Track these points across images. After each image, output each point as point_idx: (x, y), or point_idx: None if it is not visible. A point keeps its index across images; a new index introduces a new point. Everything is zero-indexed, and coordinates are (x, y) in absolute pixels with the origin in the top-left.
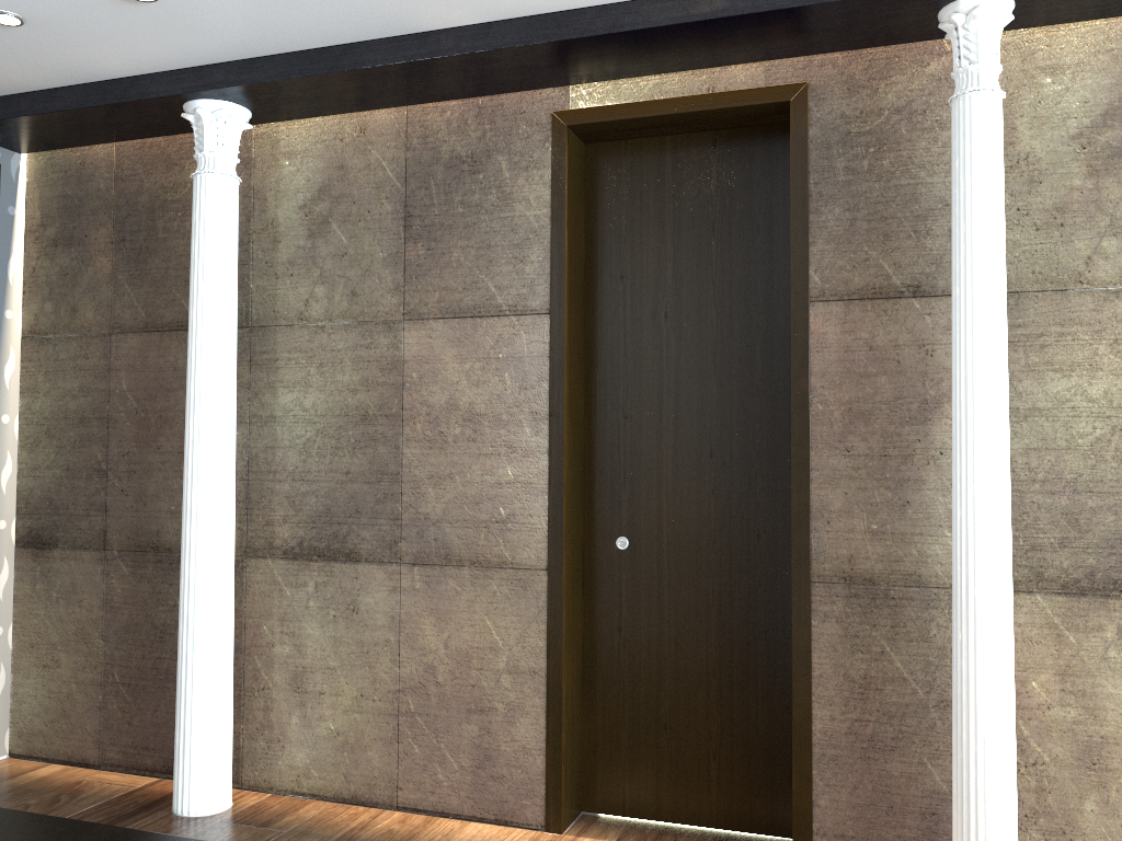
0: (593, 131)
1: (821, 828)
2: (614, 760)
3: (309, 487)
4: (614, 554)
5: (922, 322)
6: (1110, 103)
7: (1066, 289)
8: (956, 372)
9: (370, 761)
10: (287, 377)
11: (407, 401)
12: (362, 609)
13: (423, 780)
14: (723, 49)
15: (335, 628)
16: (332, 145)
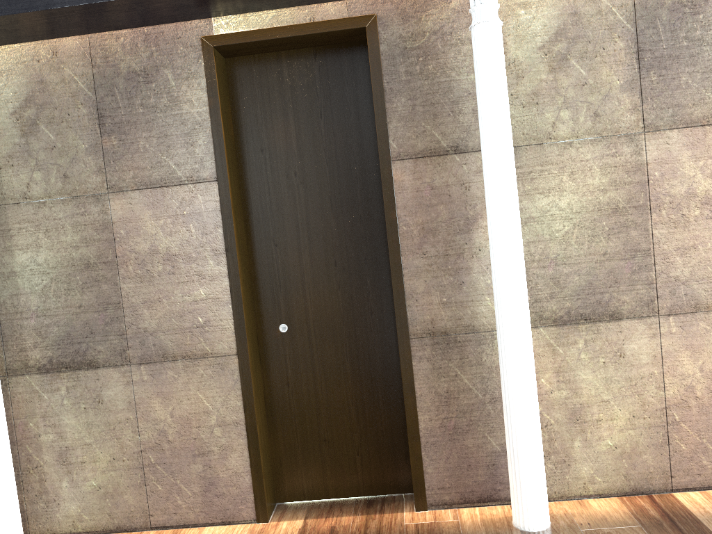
0: (231, 50)
1: (430, 486)
2: (294, 467)
3: (51, 320)
4: (278, 336)
5: (461, 169)
6: (558, 26)
7: (542, 143)
8: (488, 201)
9: (127, 501)
10: (21, 242)
11: (119, 251)
12: (105, 400)
13: (167, 506)
14: None
15: (87, 416)
16: (31, 65)
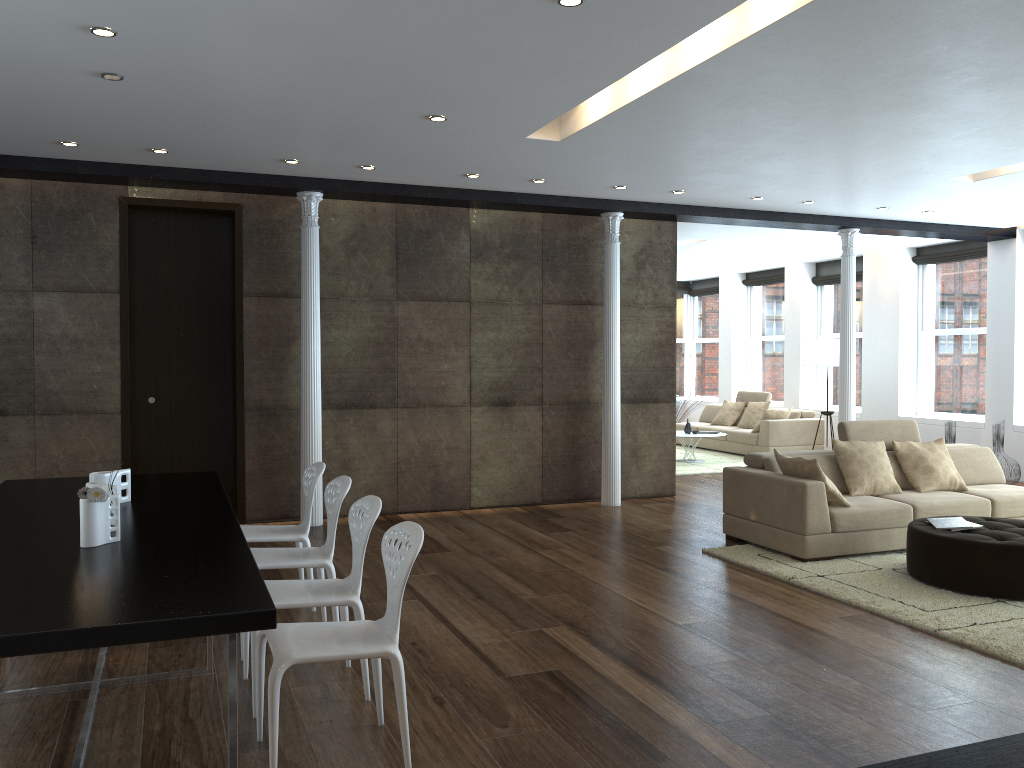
0: (138, 206)
1: (249, 507)
2: None
3: None
4: (147, 405)
5: (288, 307)
6: (353, 231)
7: (339, 298)
8: (303, 329)
9: None
10: None
11: (36, 332)
12: (10, 439)
13: None
14: (210, 188)
15: None
16: None
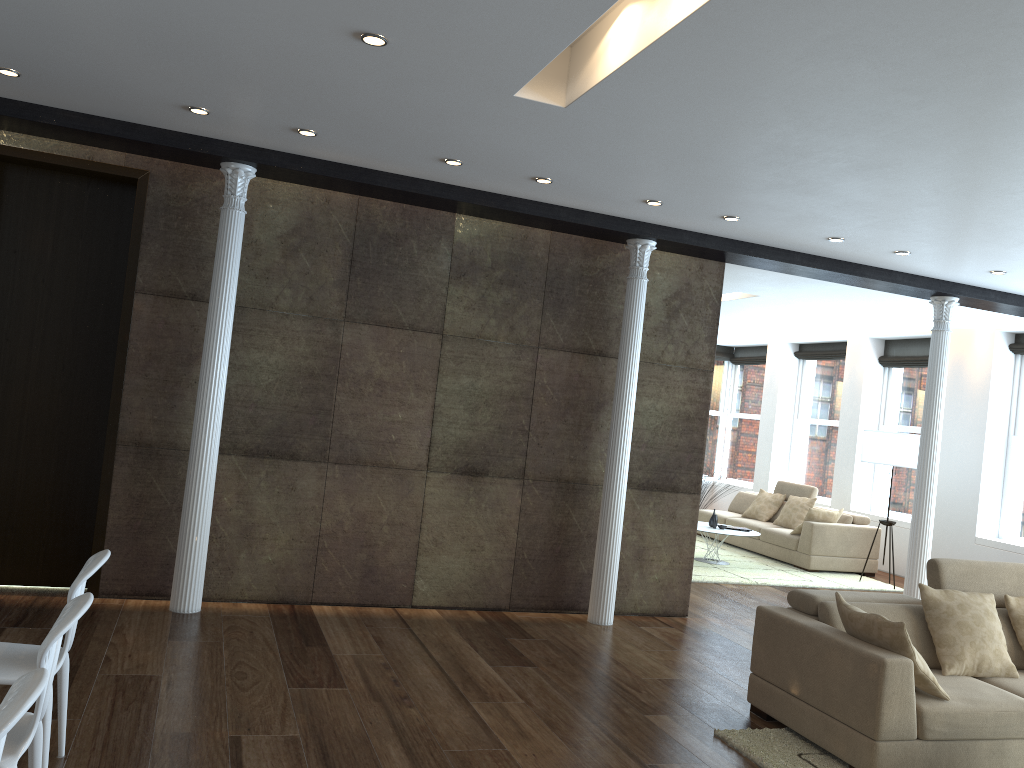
0: (7, 158)
1: (105, 576)
2: None
3: None
4: None
5: (194, 314)
6: (296, 225)
7: (265, 309)
8: (205, 344)
9: None
10: None
11: None
12: None
13: None
14: (102, 143)
15: None
16: None
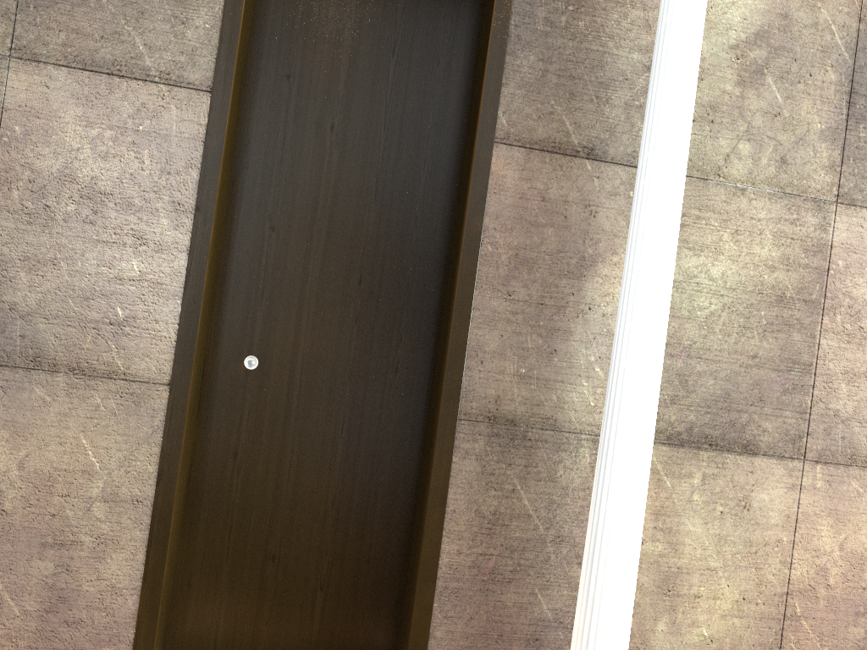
0: None
1: None
2: (211, 594)
3: None
4: (240, 374)
5: (591, 184)
6: (762, 26)
7: (707, 179)
8: (636, 233)
9: None
10: None
11: (1, 159)
12: None
13: None
14: None
15: None
16: None
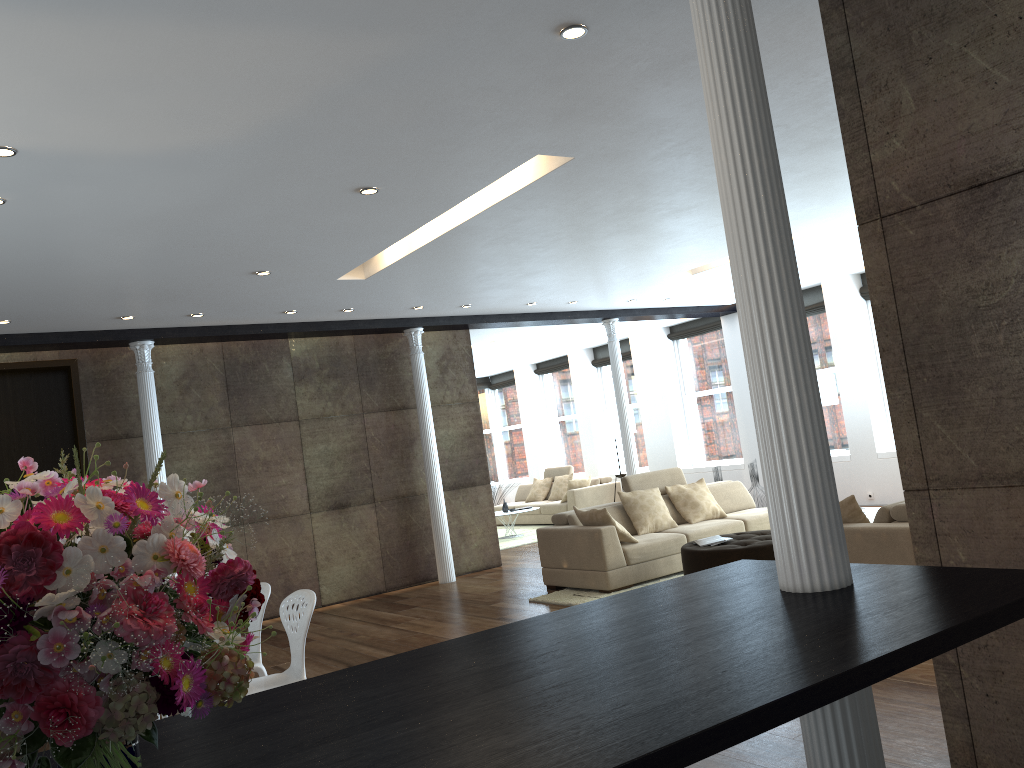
0: None
1: None
2: None
3: None
4: None
5: (130, 447)
6: (185, 371)
7: (177, 432)
8: (148, 464)
9: None
10: None
11: None
12: None
13: None
14: (46, 348)
15: None
16: None
